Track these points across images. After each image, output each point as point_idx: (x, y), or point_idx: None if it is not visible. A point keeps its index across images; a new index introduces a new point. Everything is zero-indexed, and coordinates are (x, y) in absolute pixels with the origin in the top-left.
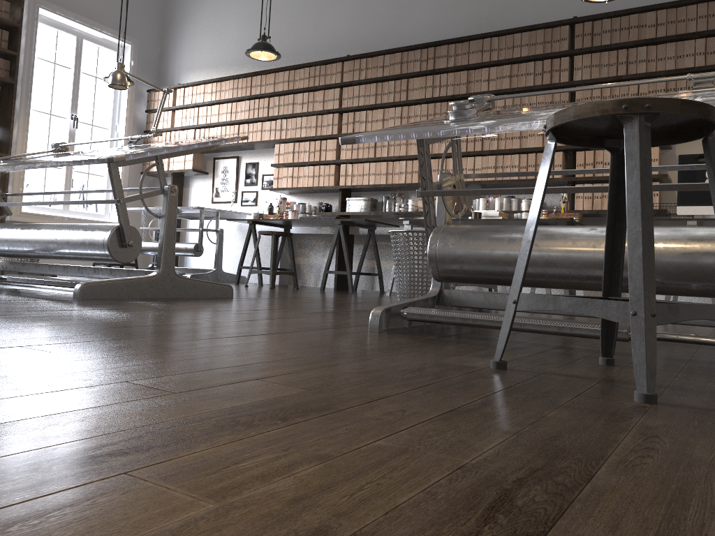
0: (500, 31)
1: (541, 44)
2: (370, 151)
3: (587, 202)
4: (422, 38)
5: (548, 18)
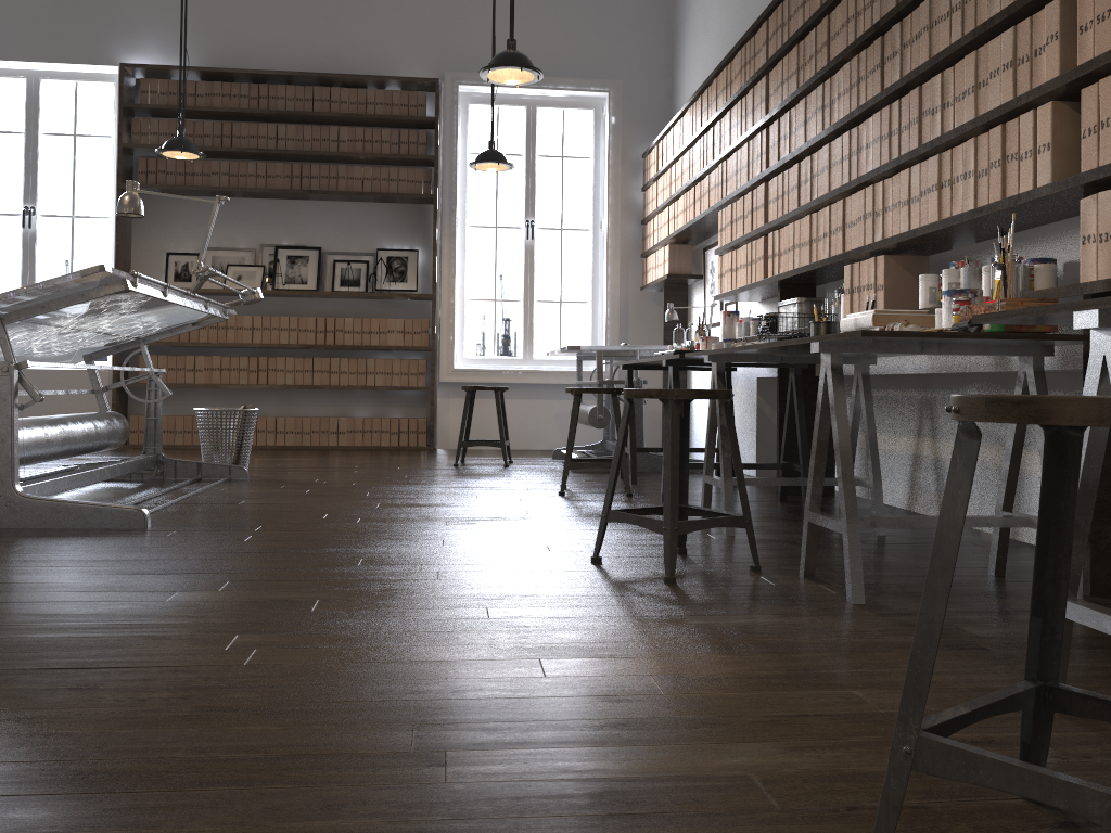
0: None
1: None
2: (793, 195)
3: (1105, 254)
4: None
5: None
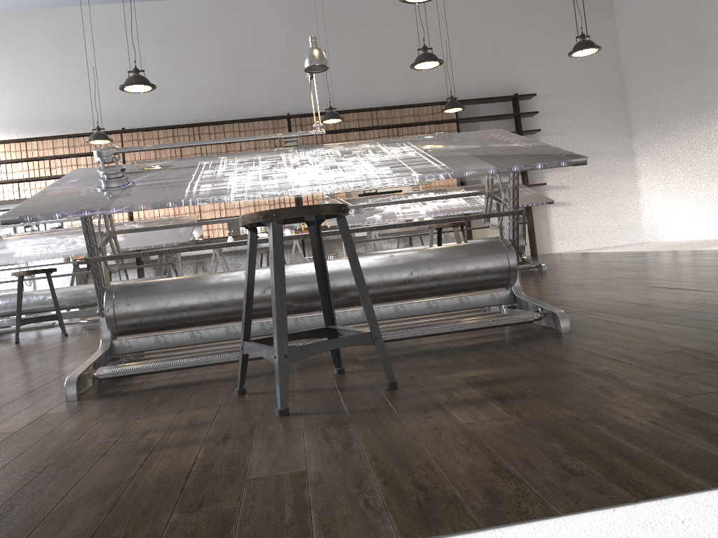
0: (244, 119)
1: (272, 129)
2: None
3: None
4: (181, 117)
5: (268, 110)
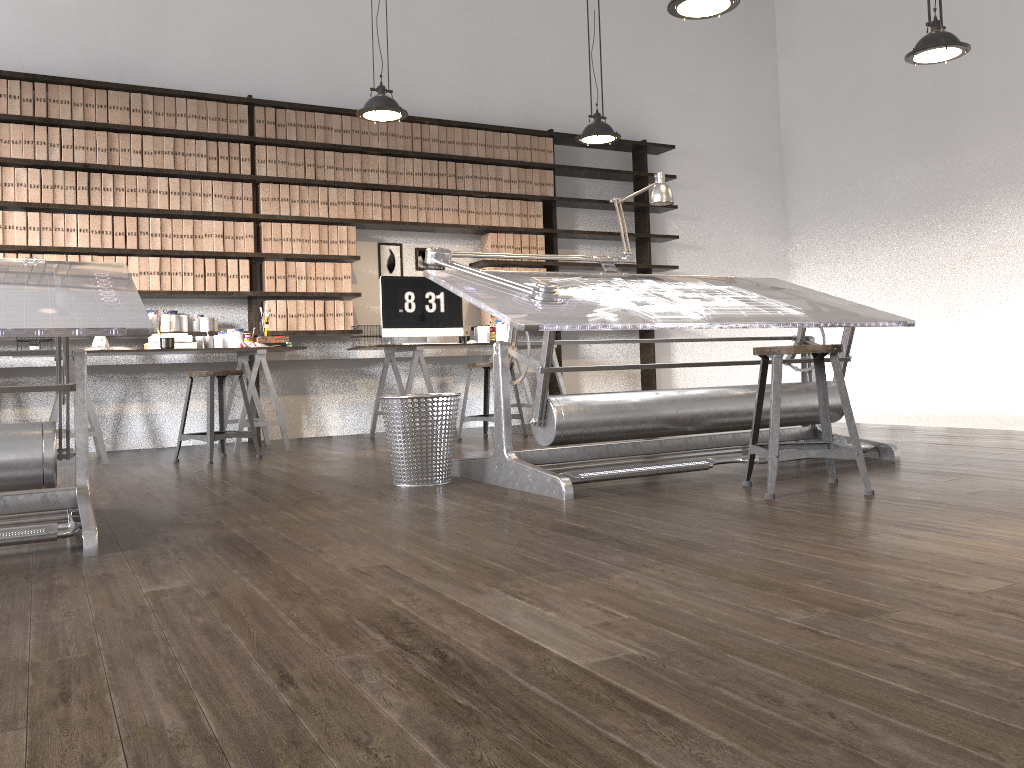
0: (157, 88)
1: (215, 120)
2: None
3: (282, 322)
4: (0, 57)
5: (205, 83)
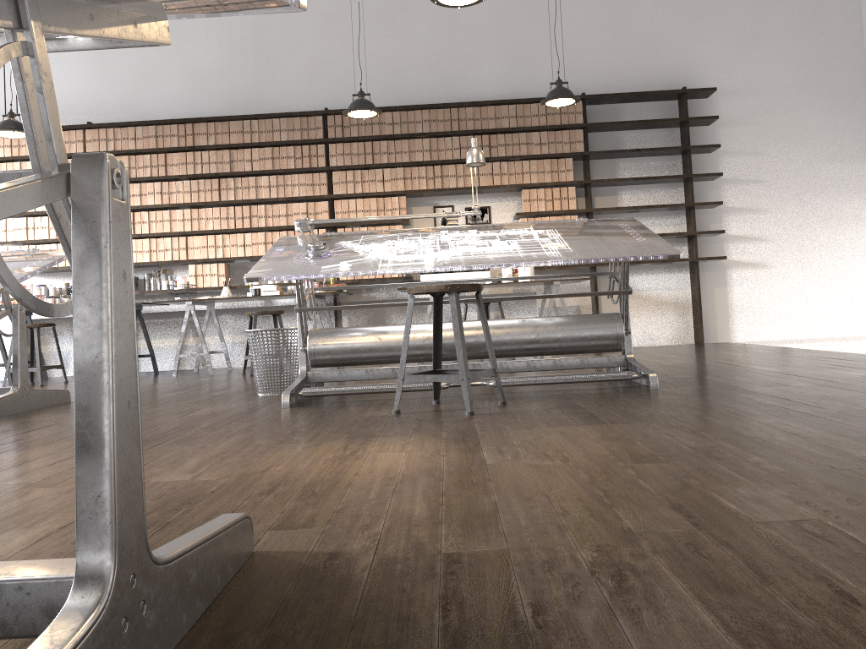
0: (259, 114)
1: (299, 130)
2: None
3: None
4: (174, 110)
5: (300, 104)
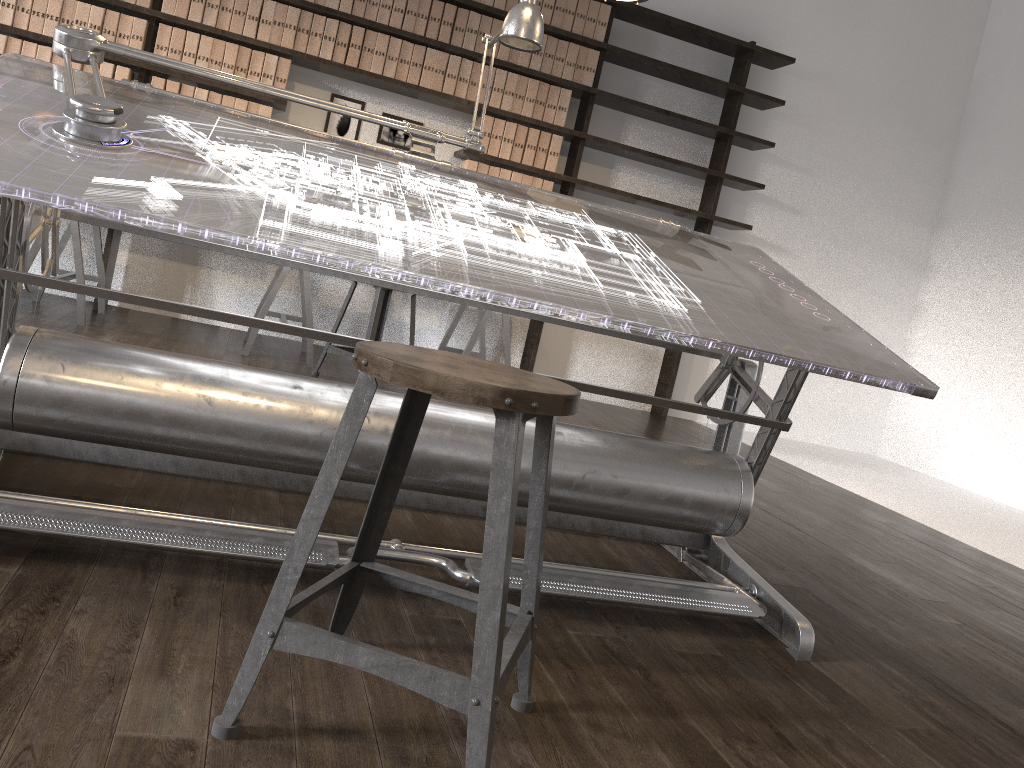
0: None
1: None
2: None
3: None
4: None
5: None
